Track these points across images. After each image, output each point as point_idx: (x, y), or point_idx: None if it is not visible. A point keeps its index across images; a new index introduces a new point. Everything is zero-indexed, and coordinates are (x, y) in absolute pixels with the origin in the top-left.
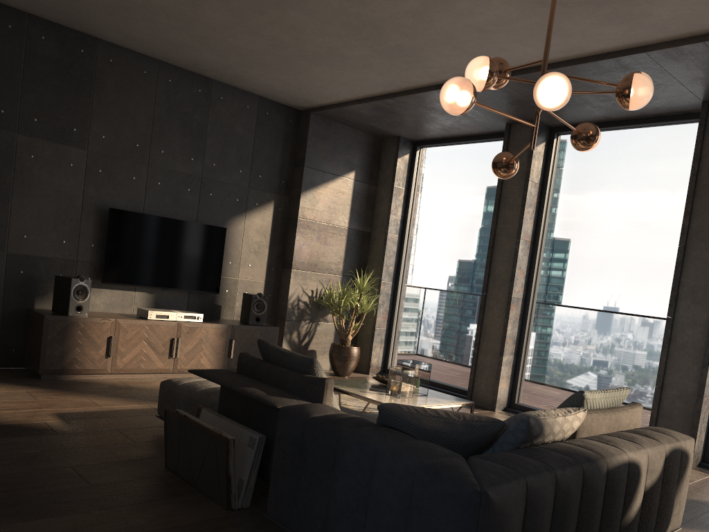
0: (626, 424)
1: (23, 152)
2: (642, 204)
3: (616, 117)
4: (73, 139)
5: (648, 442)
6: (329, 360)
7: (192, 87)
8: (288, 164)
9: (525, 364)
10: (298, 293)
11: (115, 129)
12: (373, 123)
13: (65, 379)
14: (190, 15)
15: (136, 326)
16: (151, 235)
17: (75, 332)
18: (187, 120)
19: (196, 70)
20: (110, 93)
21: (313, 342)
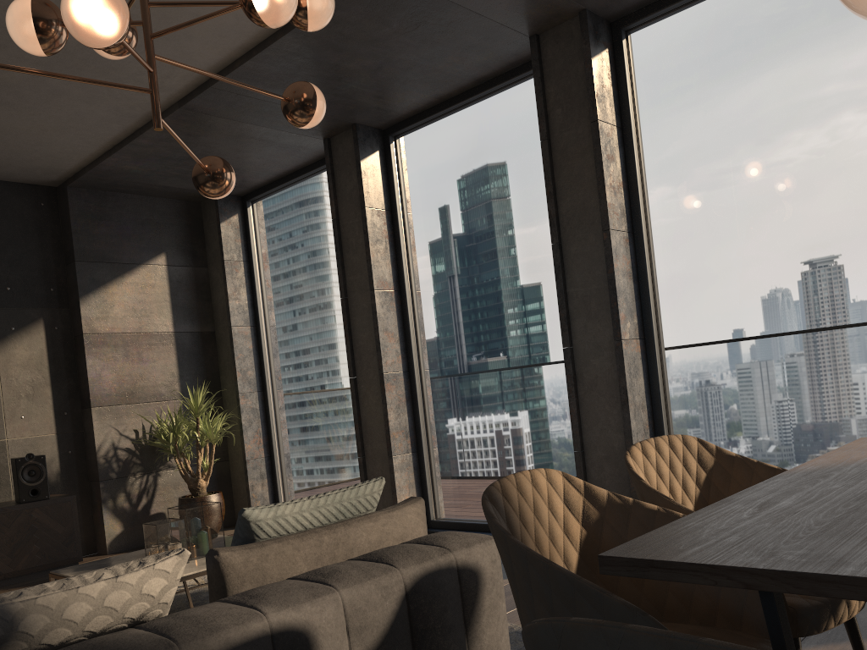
0: (371, 543)
1: None
2: (509, 201)
3: (447, 92)
4: None
5: (358, 575)
6: None
7: None
8: (54, 264)
9: (431, 461)
10: (112, 438)
11: None
12: (162, 182)
13: None
14: None
15: None
16: None
17: None
18: None
19: None
20: None
21: (158, 501)
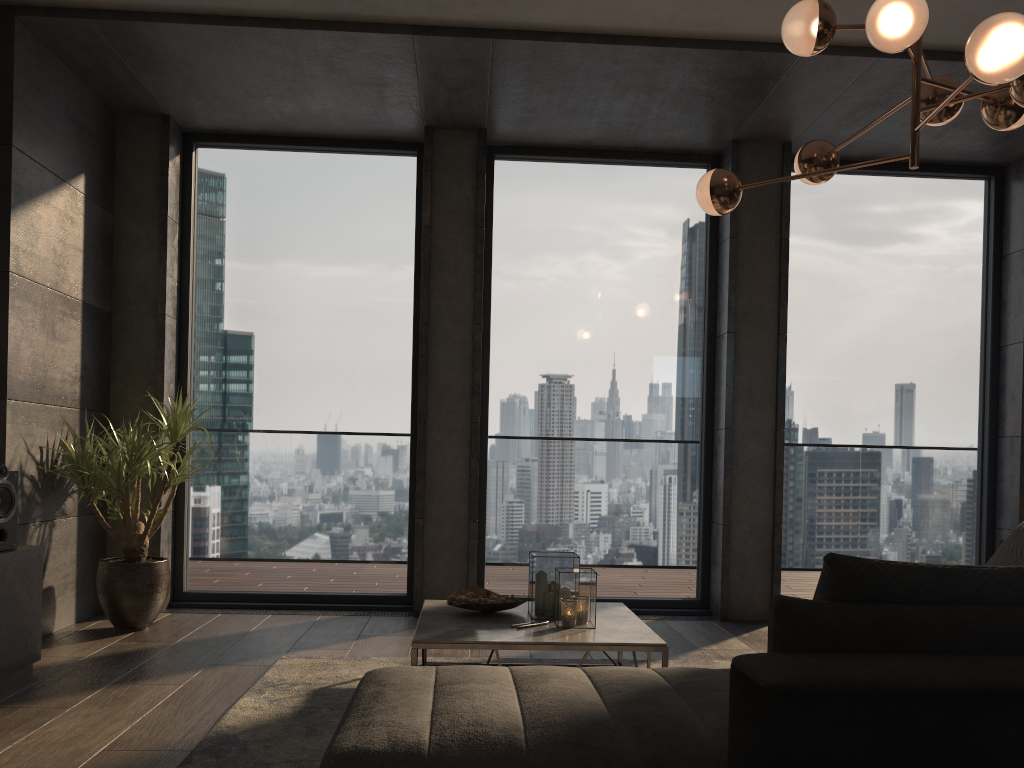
0: None
1: None
2: (642, 275)
3: (600, 144)
4: None
5: None
6: (109, 601)
7: None
8: None
9: (490, 529)
10: (21, 457)
11: None
12: (151, 76)
13: None
14: None
15: None
16: None
17: None
18: None
19: None
20: None
21: (50, 568)
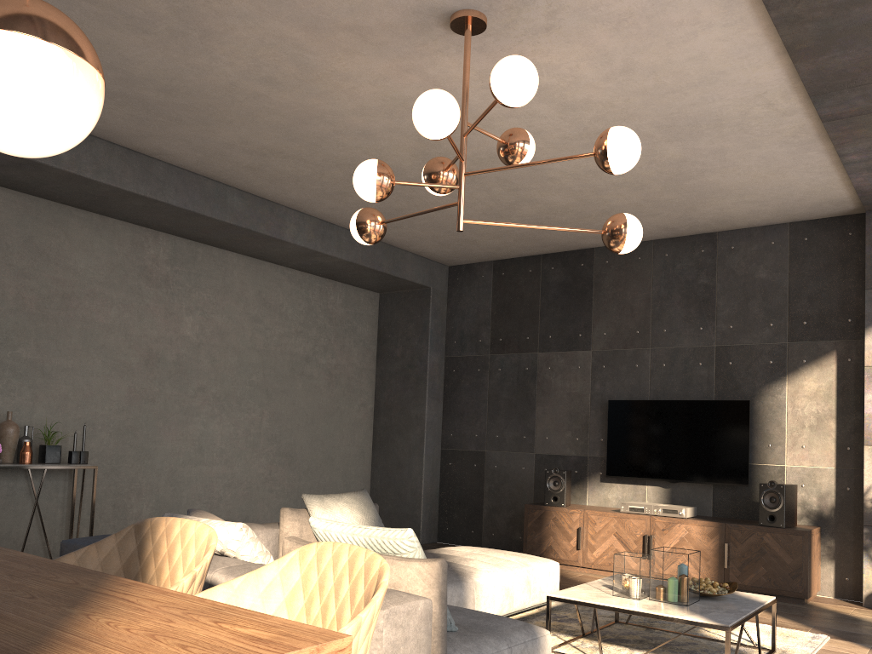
0: None
1: (543, 366)
2: None
3: None
4: (579, 344)
5: None
6: None
7: (692, 251)
8: (855, 293)
9: None
10: None
11: (615, 322)
12: None
13: None
14: (555, 206)
15: (604, 518)
16: (653, 422)
17: (549, 521)
18: (691, 288)
19: (689, 232)
20: (608, 292)
21: None
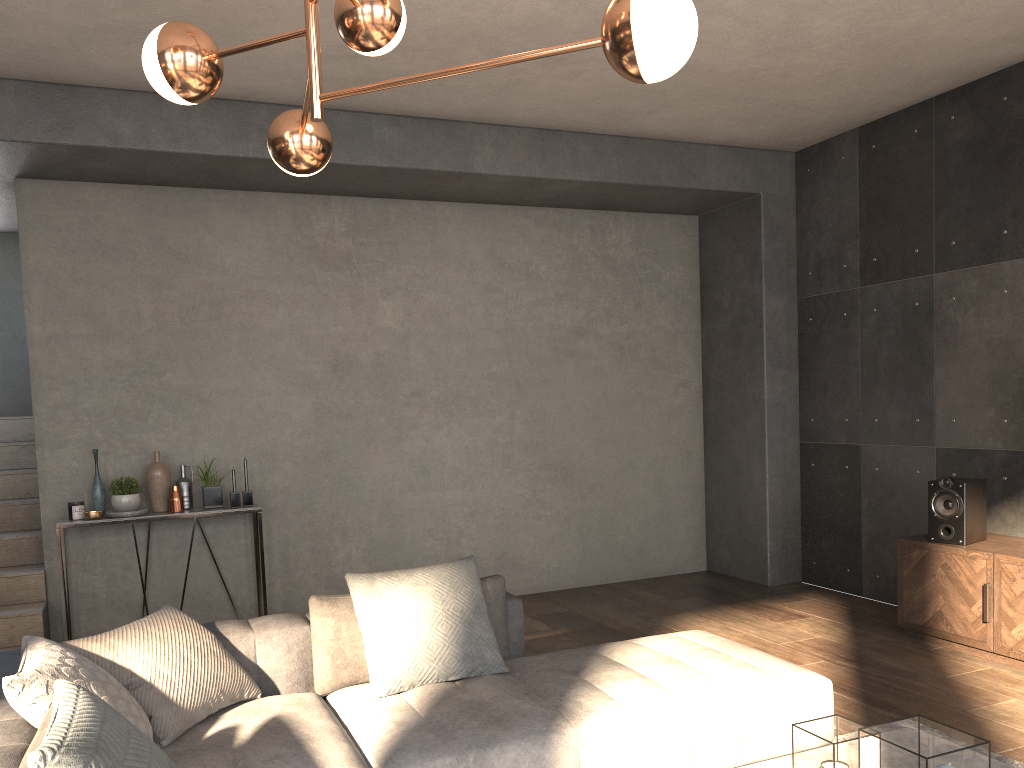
0: None
1: (943, 296)
2: None
3: None
4: (1004, 248)
5: None
6: None
7: None
8: None
9: None
10: None
11: None
12: None
13: (928, 644)
14: (872, 3)
15: None
16: None
17: (936, 569)
18: None
19: None
20: None
21: None
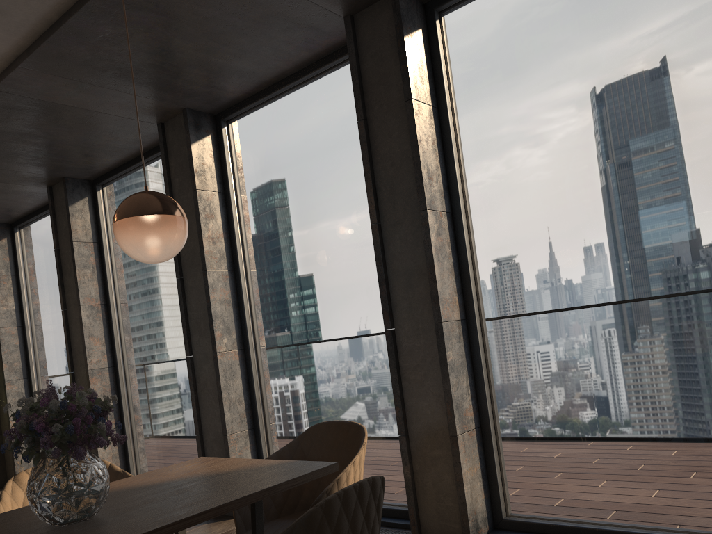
0: None
1: None
2: None
3: (124, 157)
4: None
5: None
6: None
7: None
8: None
9: (132, 436)
10: None
11: None
12: None
13: None
14: None
15: None
16: None
17: None
18: None
19: None
20: None
21: None
